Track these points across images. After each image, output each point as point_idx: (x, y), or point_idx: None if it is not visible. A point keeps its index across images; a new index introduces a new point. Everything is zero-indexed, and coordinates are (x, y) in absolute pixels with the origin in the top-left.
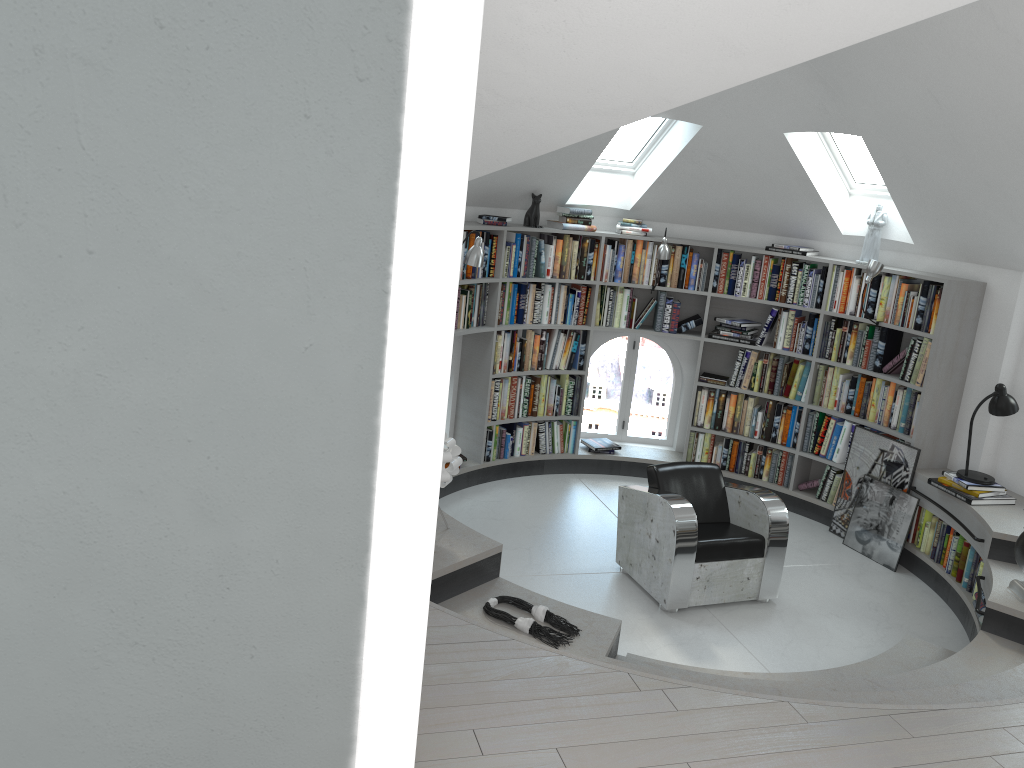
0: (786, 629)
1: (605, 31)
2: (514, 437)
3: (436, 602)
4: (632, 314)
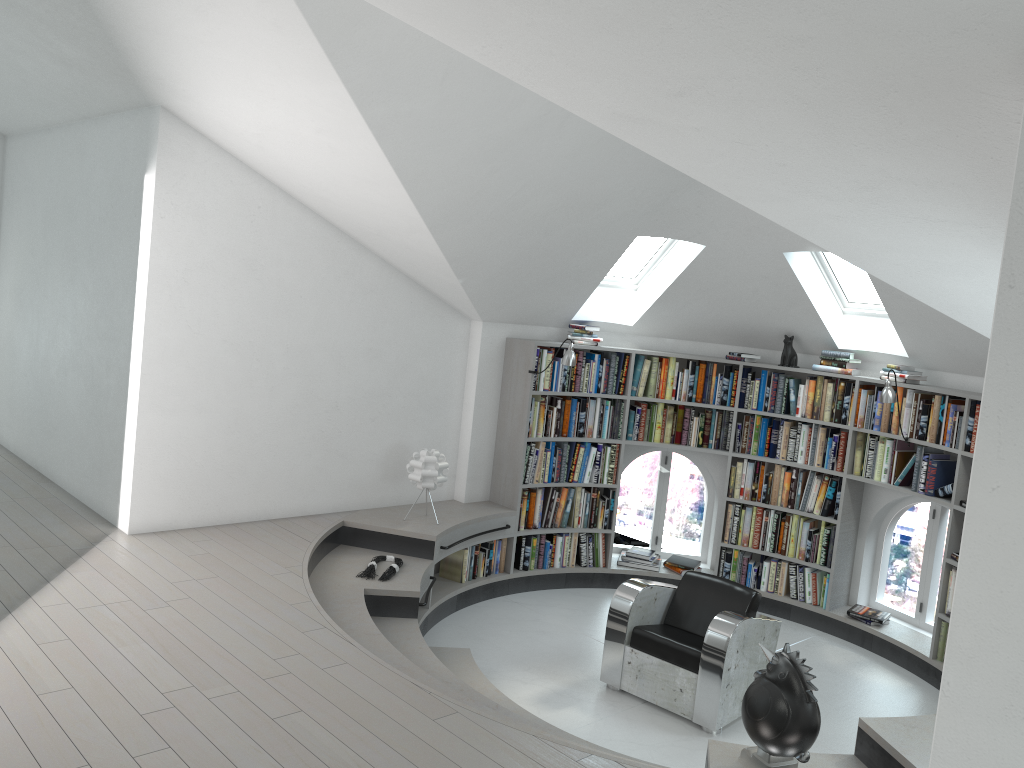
0: (663, 742)
1: (327, 184)
2: (760, 570)
3: (373, 548)
4: (892, 468)
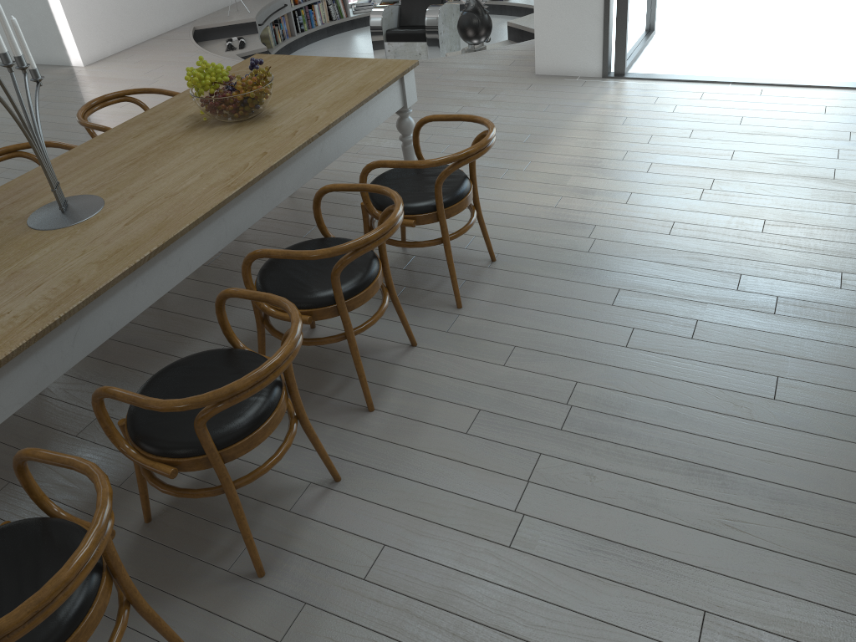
0: None
1: None
2: None
3: (219, 38)
4: None
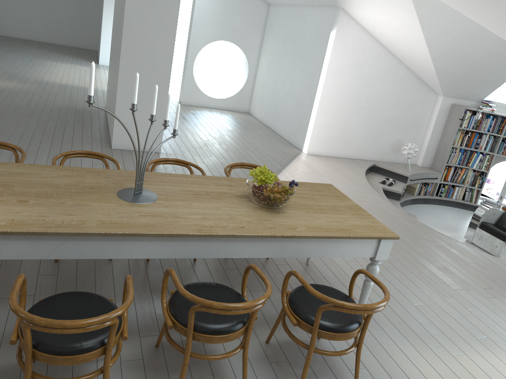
0: None
1: (396, 40)
2: None
3: (384, 175)
4: None
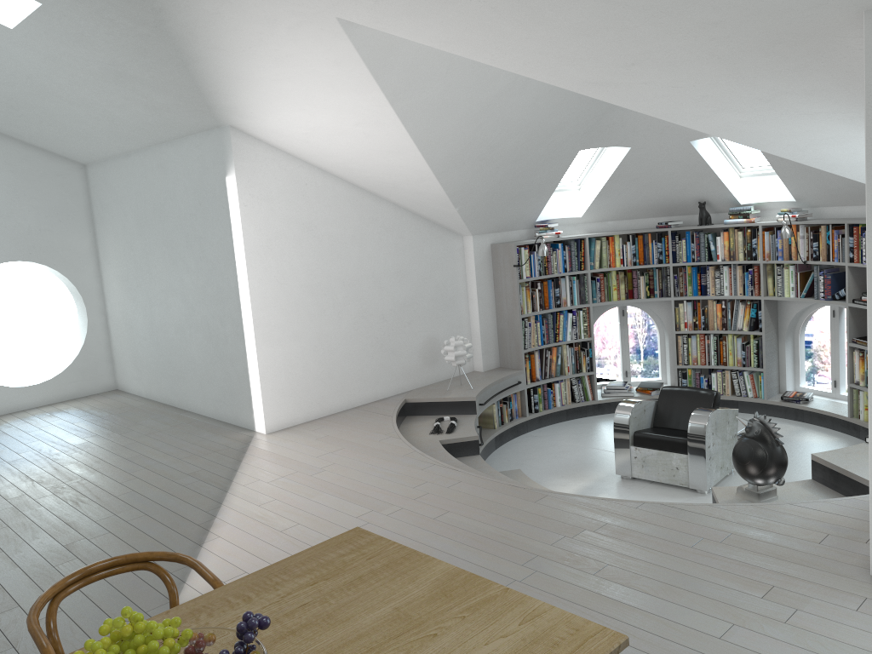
0: None
1: (357, 158)
2: (709, 380)
3: (431, 414)
4: (797, 285)
